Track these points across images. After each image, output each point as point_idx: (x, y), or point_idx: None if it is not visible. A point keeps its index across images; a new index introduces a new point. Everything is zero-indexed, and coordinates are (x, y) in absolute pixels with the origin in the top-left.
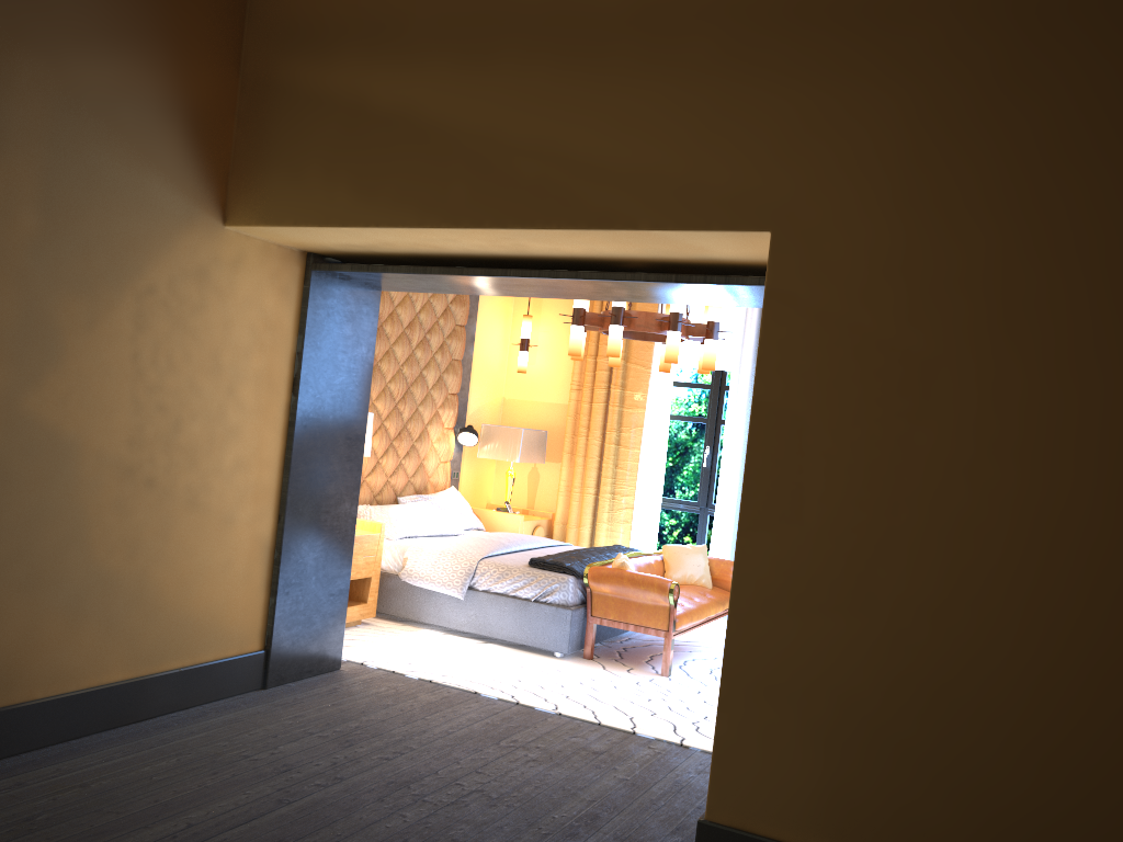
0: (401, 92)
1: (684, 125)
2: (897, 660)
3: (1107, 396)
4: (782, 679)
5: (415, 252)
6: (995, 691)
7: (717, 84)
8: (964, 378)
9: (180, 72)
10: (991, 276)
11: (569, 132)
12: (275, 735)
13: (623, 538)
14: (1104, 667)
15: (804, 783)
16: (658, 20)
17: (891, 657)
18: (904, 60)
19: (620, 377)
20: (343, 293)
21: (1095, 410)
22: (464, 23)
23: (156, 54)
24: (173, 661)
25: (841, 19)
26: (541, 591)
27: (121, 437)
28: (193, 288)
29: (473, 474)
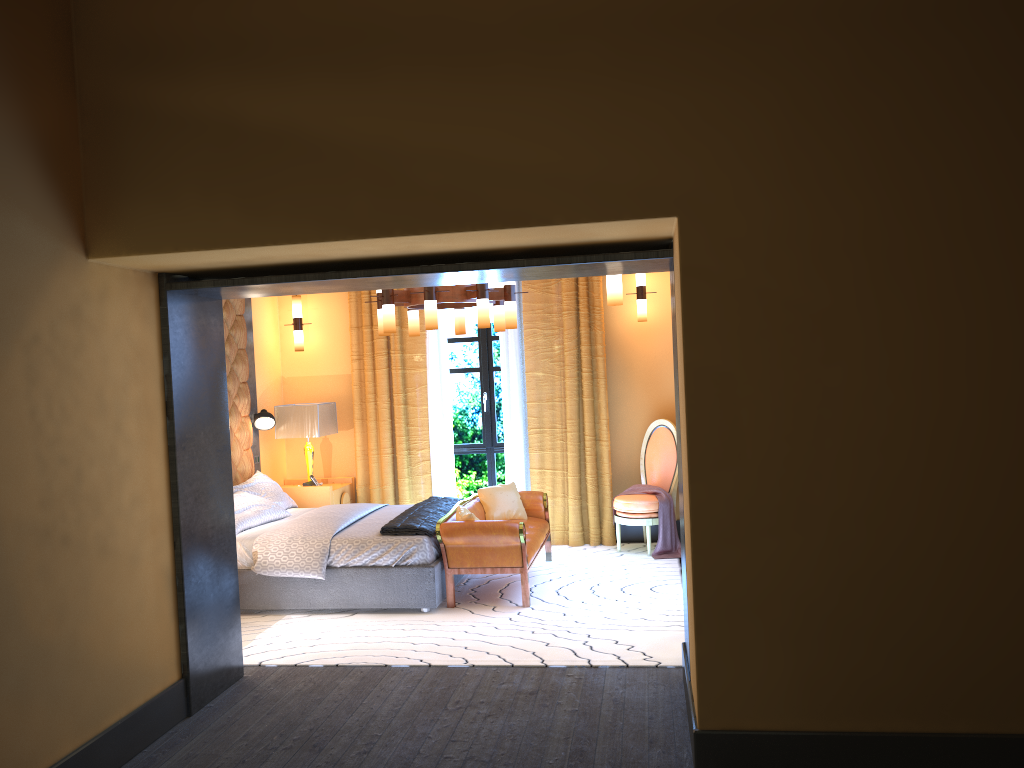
0: (279, 109)
1: (582, 127)
2: (840, 561)
3: (970, 324)
4: (747, 596)
5: (287, 262)
6: (919, 569)
7: (608, 89)
8: (859, 323)
9: (26, 103)
10: (869, 238)
11: (469, 139)
12: (242, 760)
13: (425, 488)
14: (997, 533)
15: (779, 678)
16: (541, 31)
17: (834, 559)
18: (771, 62)
19: (398, 342)
20: (194, 308)
21: (962, 336)
22: (338, 38)
23: (1, 85)
24: (112, 715)
25: (711, 27)
26: (400, 556)
27: (33, 500)
28: (71, 329)
29: (269, 455)
